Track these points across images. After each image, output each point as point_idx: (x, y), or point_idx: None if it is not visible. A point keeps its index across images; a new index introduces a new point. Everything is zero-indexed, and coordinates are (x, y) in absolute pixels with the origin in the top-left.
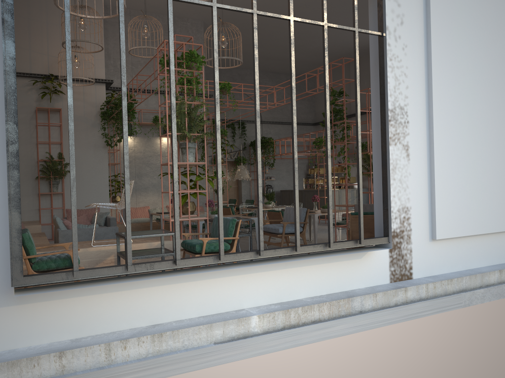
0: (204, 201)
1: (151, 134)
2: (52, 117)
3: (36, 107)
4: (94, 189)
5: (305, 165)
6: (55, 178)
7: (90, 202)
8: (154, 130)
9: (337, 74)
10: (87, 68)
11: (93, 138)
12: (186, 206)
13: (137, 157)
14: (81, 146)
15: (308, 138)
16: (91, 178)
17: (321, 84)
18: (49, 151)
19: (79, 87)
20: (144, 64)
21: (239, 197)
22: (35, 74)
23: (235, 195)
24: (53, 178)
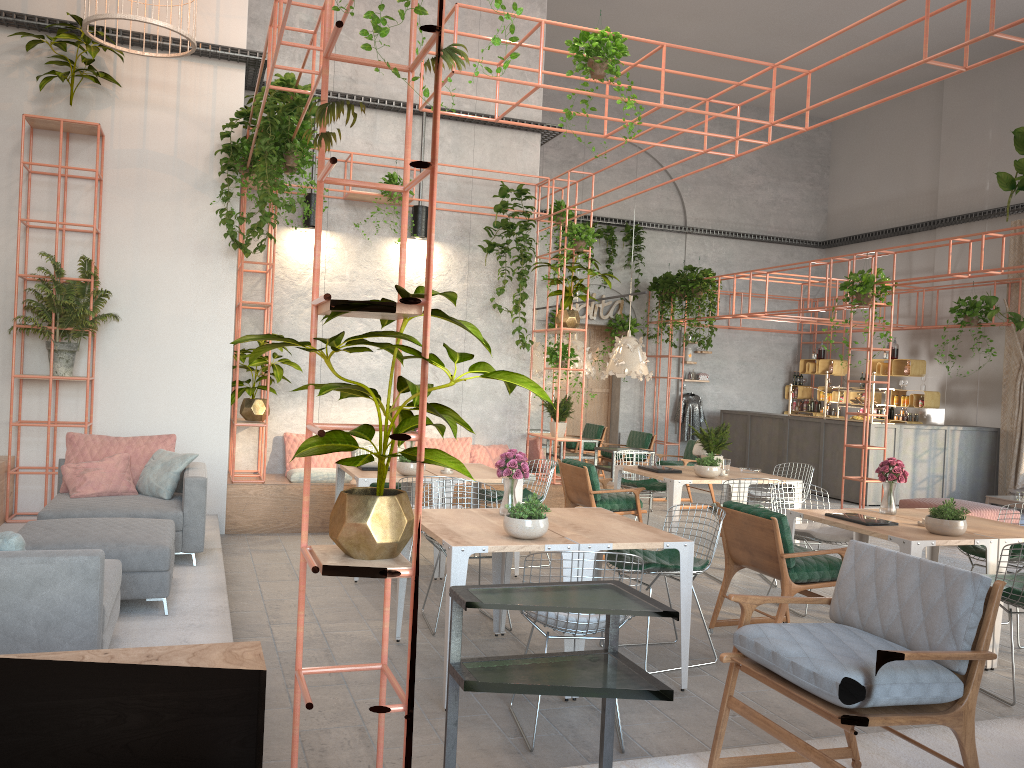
0: (513, 430)
1: (376, 227)
2: (79, 152)
3: (23, 115)
4: (189, 375)
5: (789, 350)
6: (69, 335)
7: (173, 413)
8: (386, 218)
9: (900, 112)
10: (182, 3)
11: (197, 222)
12: (357, 518)
13: (331, 292)
14: (158, 245)
15: (805, 279)
16: (181, 343)
17: (850, 140)
18: (61, 252)
19: (165, 69)
20: (371, 27)
21: (611, 420)
22: (32, 16)
23: (603, 413)
24: (63, 333)
